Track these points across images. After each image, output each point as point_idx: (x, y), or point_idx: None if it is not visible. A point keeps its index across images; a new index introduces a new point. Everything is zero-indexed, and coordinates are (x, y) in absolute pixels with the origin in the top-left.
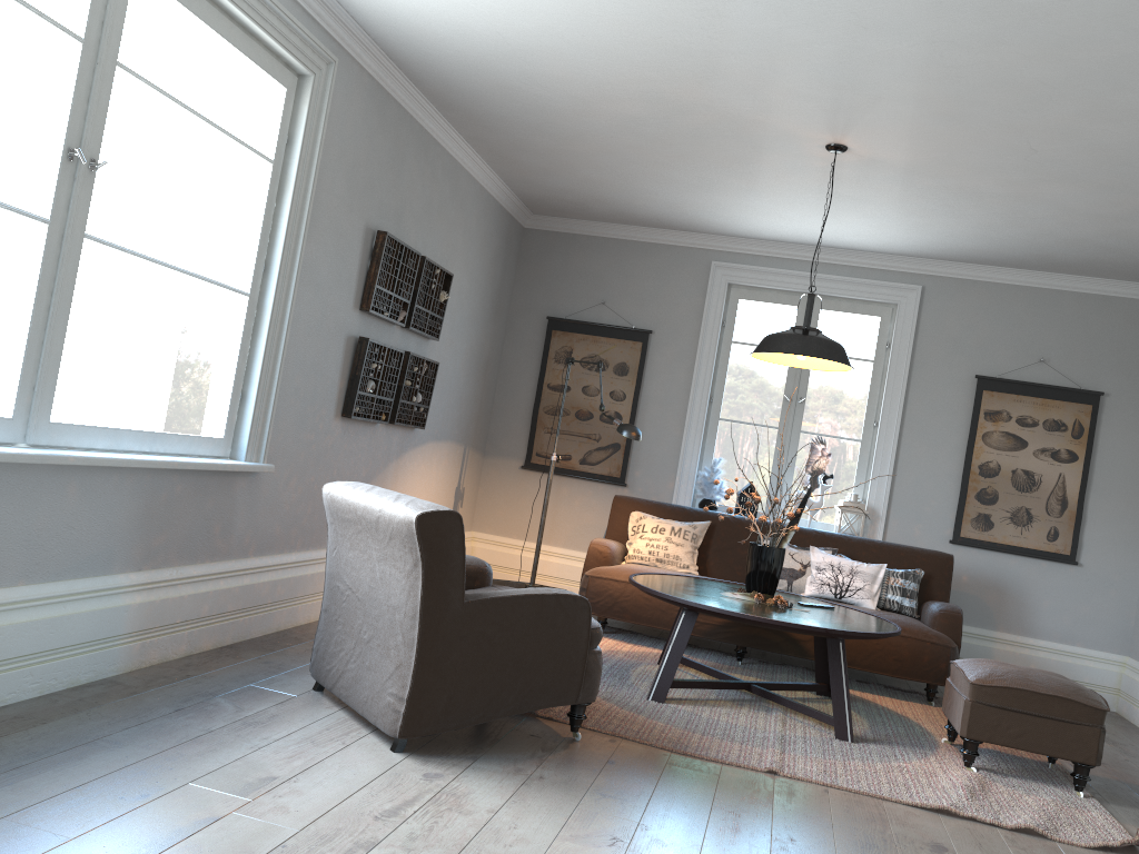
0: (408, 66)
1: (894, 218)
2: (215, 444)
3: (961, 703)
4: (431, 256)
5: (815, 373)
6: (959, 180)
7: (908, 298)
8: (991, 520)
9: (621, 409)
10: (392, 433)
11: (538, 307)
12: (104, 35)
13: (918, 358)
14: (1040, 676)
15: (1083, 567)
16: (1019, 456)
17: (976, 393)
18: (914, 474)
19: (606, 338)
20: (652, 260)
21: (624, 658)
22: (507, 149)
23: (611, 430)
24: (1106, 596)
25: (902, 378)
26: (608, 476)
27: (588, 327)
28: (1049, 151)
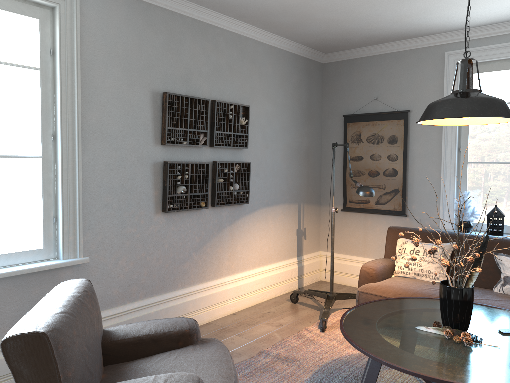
0: None
1: None
2: (35, 253)
3: None
4: (229, 98)
5: None
6: None
7: None
8: None
9: (396, 166)
10: (220, 211)
11: (338, 110)
12: None
13: None
14: None
15: None
16: None
17: None
18: None
19: (380, 121)
20: (403, 63)
21: None
22: (263, 17)
23: (391, 181)
24: None
25: None
26: (394, 211)
27: (368, 116)
28: None
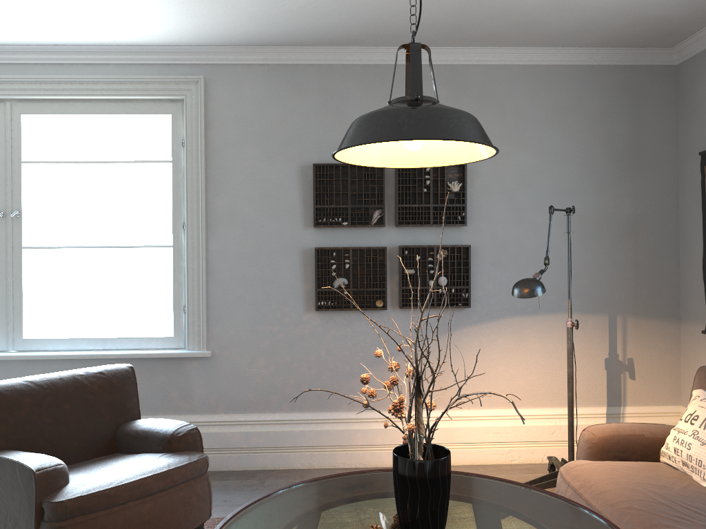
0: (273, 42)
1: None
2: (165, 341)
3: None
4: None
5: None
6: None
7: None
8: None
9: None
10: (417, 315)
11: (697, 144)
12: (6, 154)
13: None
14: None
15: None
16: None
17: None
18: None
19: None
20: None
21: None
22: (457, 33)
23: None
24: None
25: None
26: None
27: None
28: None
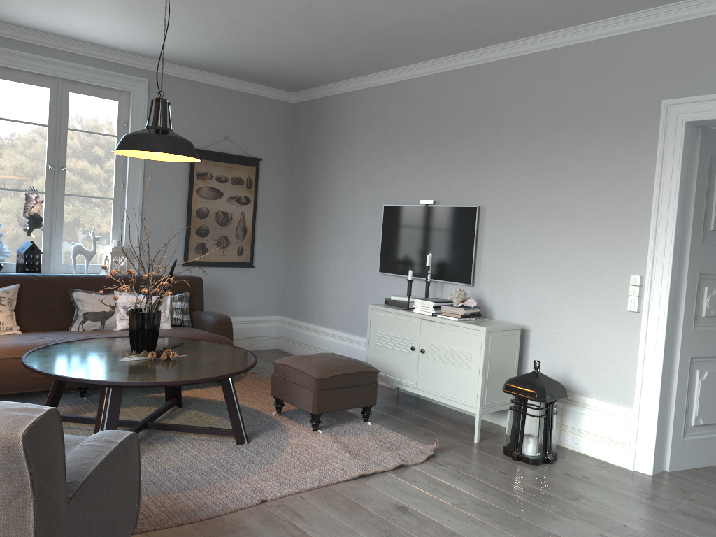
0: None
1: (158, 29)
2: None
3: (308, 392)
4: None
5: (72, 145)
6: (238, 13)
7: (139, 88)
8: (206, 247)
9: None
10: None
11: None
12: None
13: None
14: (340, 360)
15: (256, 268)
16: (219, 202)
17: None
18: (155, 220)
19: None
20: None
21: None
22: None
23: None
24: (268, 283)
25: None
26: None
27: None
28: (319, 8)
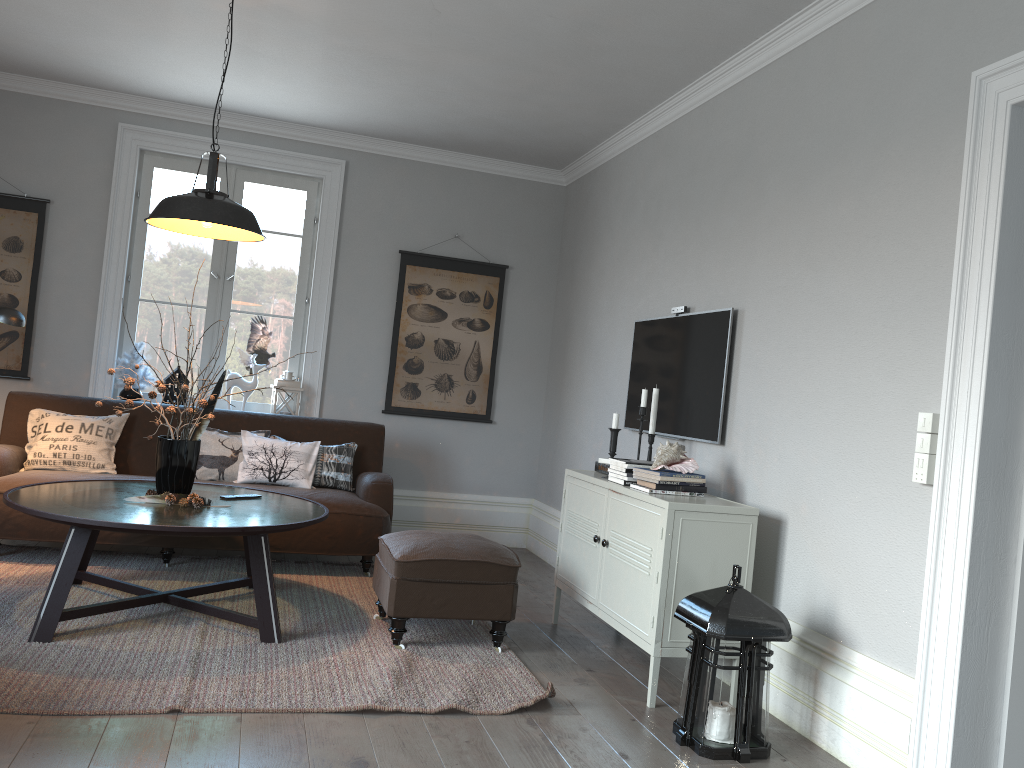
0: None
1: (311, 84)
2: None
3: (388, 582)
4: None
5: (244, 248)
6: (369, 42)
7: (333, 173)
8: (419, 389)
9: (17, 292)
10: None
11: None
12: None
13: (345, 234)
14: (461, 542)
15: (497, 424)
16: (440, 327)
17: (400, 267)
18: (347, 348)
19: None
20: (45, 118)
21: (14, 587)
22: None
23: None
24: (515, 448)
25: (331, 254)
26: (6, 370)
27: None
28: (452, 14)
